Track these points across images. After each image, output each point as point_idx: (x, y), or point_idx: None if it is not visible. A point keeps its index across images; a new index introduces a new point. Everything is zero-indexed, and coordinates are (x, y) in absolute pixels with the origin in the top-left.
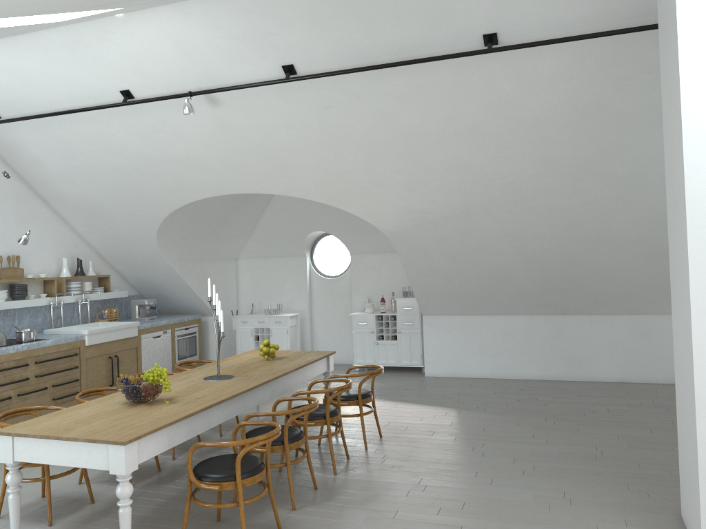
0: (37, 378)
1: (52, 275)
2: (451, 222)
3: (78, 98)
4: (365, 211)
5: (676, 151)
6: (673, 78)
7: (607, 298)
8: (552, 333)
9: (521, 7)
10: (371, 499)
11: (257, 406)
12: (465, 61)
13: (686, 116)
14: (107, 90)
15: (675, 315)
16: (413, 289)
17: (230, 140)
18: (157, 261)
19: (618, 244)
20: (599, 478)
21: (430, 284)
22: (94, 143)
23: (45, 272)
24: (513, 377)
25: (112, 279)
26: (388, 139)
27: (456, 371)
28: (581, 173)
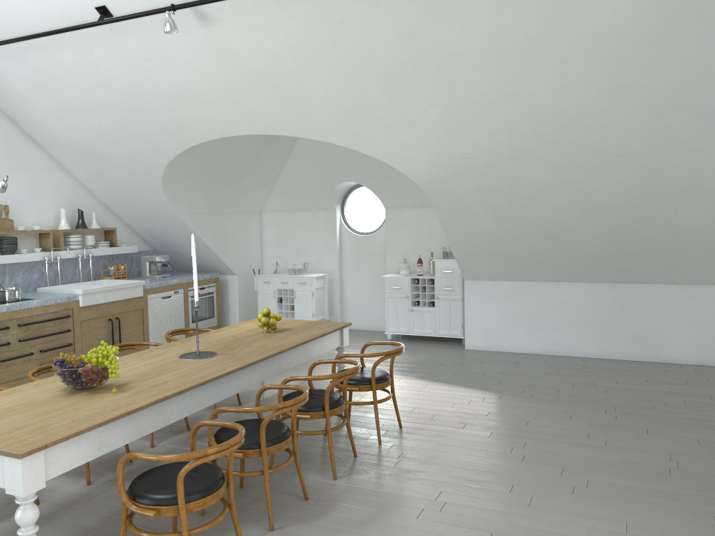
0: (21, 343)
1: (48, 227)
2: (497, 170)
3: (51, 19)
4: (393, 156)
5: None
6: None
7: (689, 265)
8: (617, 305)
9: None
10: (373, 519)
11: (262, 382)
12: None
13: None
14: (81, 7)
15: None
16: (452, 250)
17: (229, 69)
18: (166, 213)
19: (708, 199)
20: (675, 504)
21: (472, 244)
22: (77, 75)
23: (40, 224)
24: (569, 354)
25: (121, 233)
26: (417, 63)
27: (501, 345)
28: (666, 105)
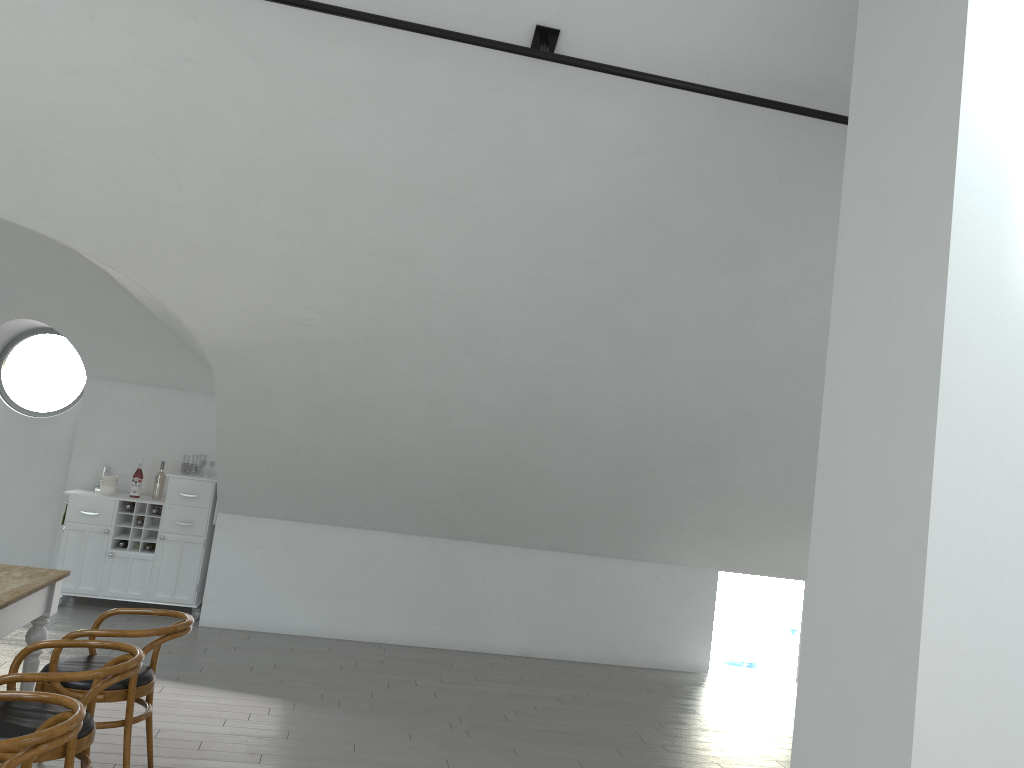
0: None
1: None
2: (341, 353)
3: None
4: (182, 295)
5: (901, 298)
6: (915, 177)
7: (534, 522)
8: (436, 568)
9: (617, 1)
10: None
11: None
12: (487, 63)
13: (957, 240)
14: None
15: (827, 577)
16: (219, 462)
17: None
18: None
19: (585, 441)
20: None
21: (256, 457)
22: None
23: None
24: (360, 637)
25: None
26: (285, 165)
27: (260, 621)
28: (583, 315)
